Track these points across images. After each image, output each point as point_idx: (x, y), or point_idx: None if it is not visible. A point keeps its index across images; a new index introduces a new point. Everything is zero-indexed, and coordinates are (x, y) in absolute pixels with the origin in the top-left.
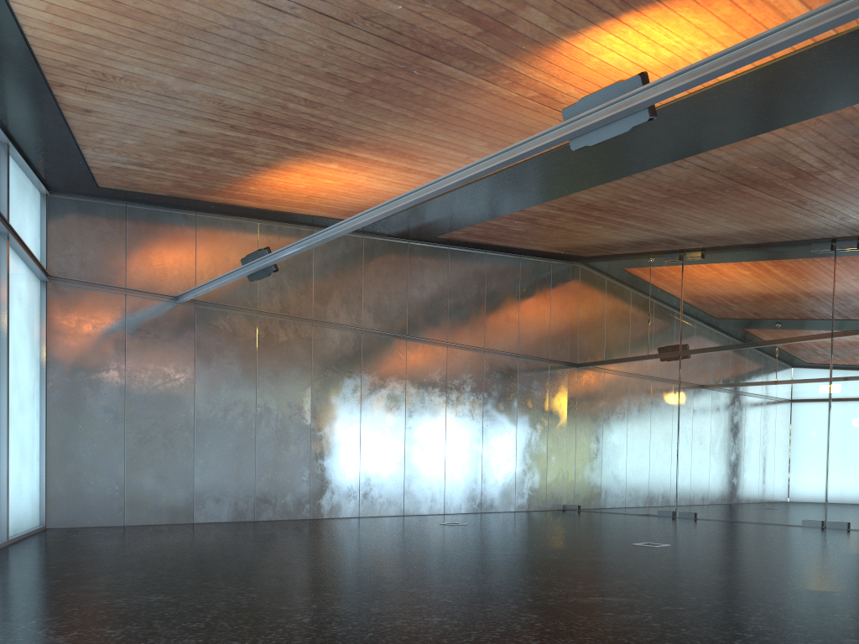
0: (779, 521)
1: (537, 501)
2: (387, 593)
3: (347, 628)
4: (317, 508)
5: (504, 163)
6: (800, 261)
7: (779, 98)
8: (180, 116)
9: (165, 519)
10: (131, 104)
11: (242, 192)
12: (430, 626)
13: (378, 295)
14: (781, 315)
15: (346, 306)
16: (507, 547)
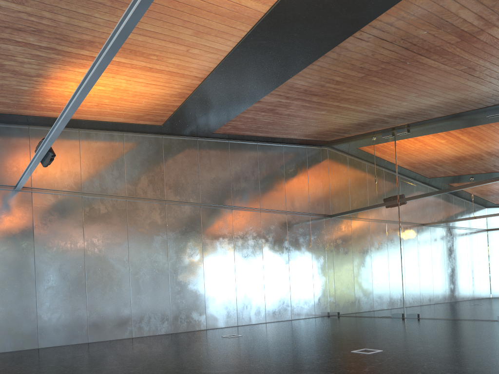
0: (480, 318)
1: (308, 311)
2: None
3: None
4: (138, 329)
5: (142, 4)
6: (479, 125)
7: None
8: None
9: (15, 347)
10: None
11: (45, 104)
12: None
13: (177, 176)
14: (468, 166)
15: (152, 185)
16: (242, 362)
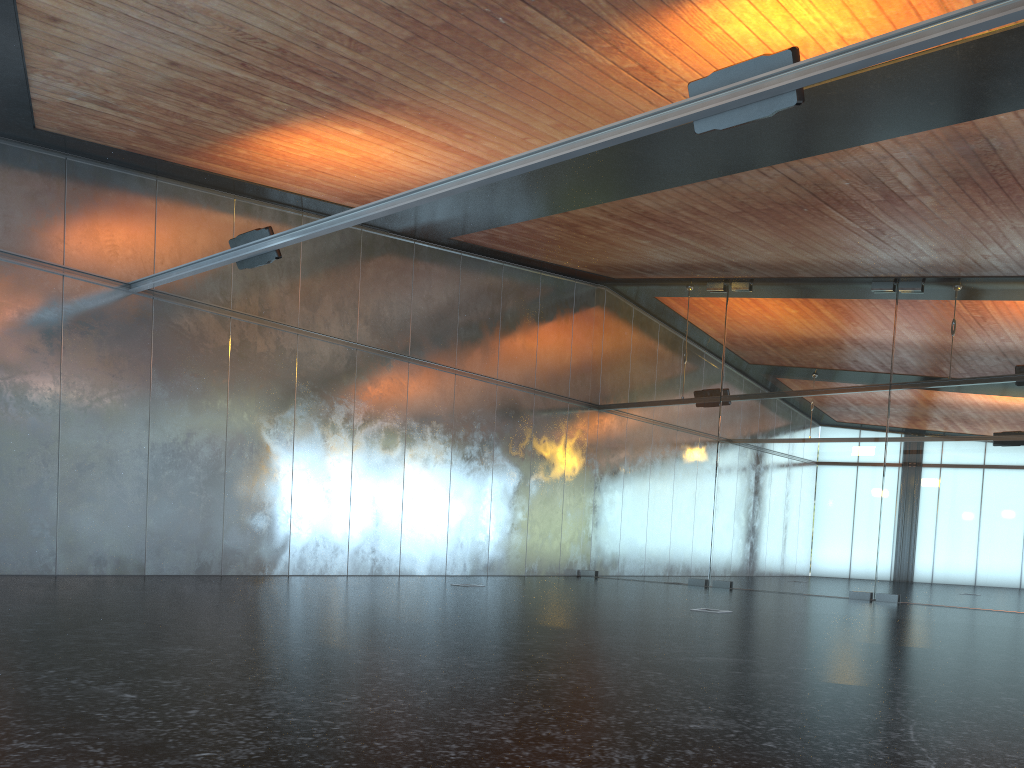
0: (824, 593)
1: (549, 565)
2: (467, 649)
3: (459, 682)
4: (298, 562)
5: (610, 141)
6: (859, 301)
7: (902, 102)
8: (179, 43)
9: (109, 569)
10: (118, 17)
11: (226, 155)
12: (553, 681)
13: (378, 304)
14: (835, 361)
15: (338, 314)
16: (554, 608)
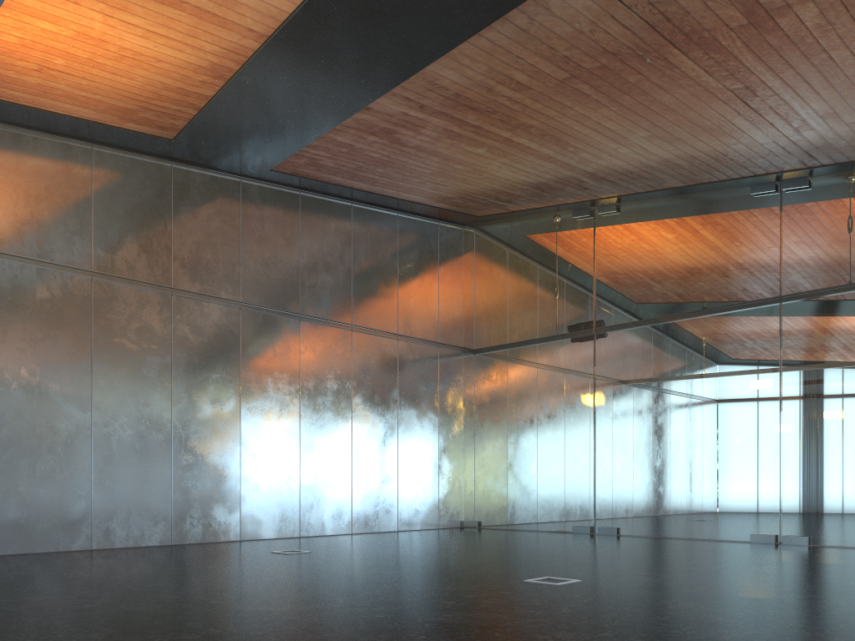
0: (722, 537)
1: (427, 518)
2: None
3: None
4: (104, 534)
5: None
6: (738, 207)
7: None
8: None
9: None
10: None
11: None
12: None
13: (197, 246)
14: (716, 276)
15: (146, 257)
16: (319, 594)
